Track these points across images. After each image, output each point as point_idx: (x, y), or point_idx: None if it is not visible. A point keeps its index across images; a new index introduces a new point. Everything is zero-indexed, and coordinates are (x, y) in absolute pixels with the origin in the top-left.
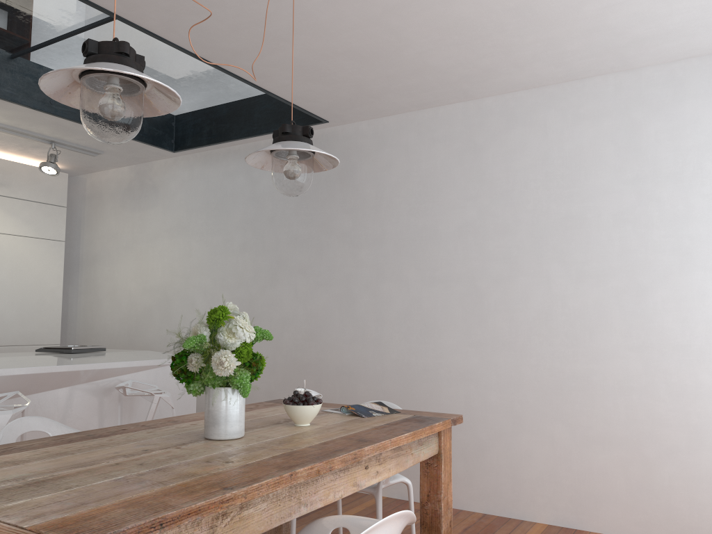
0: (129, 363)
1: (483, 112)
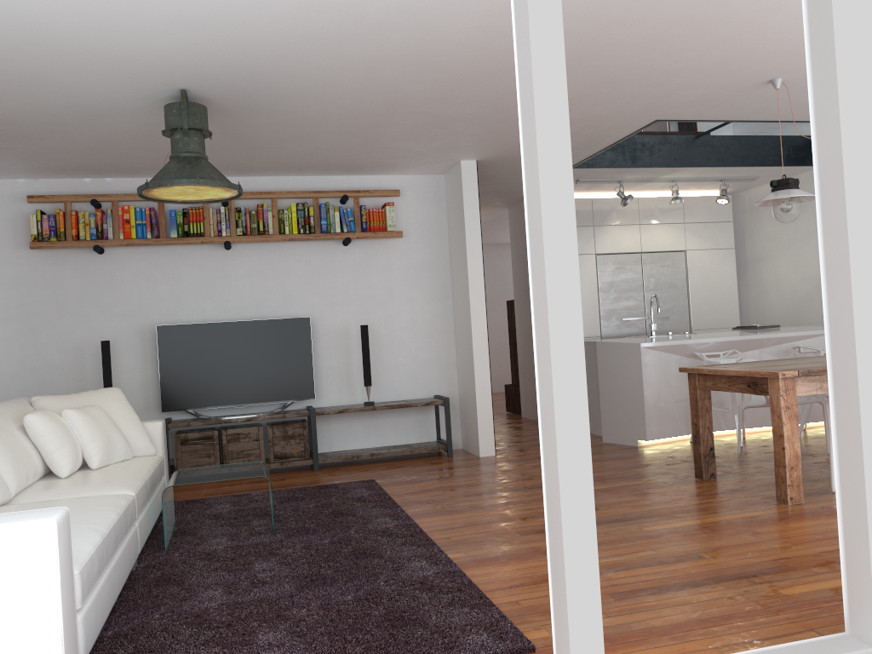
0: (799, 333)
1: None
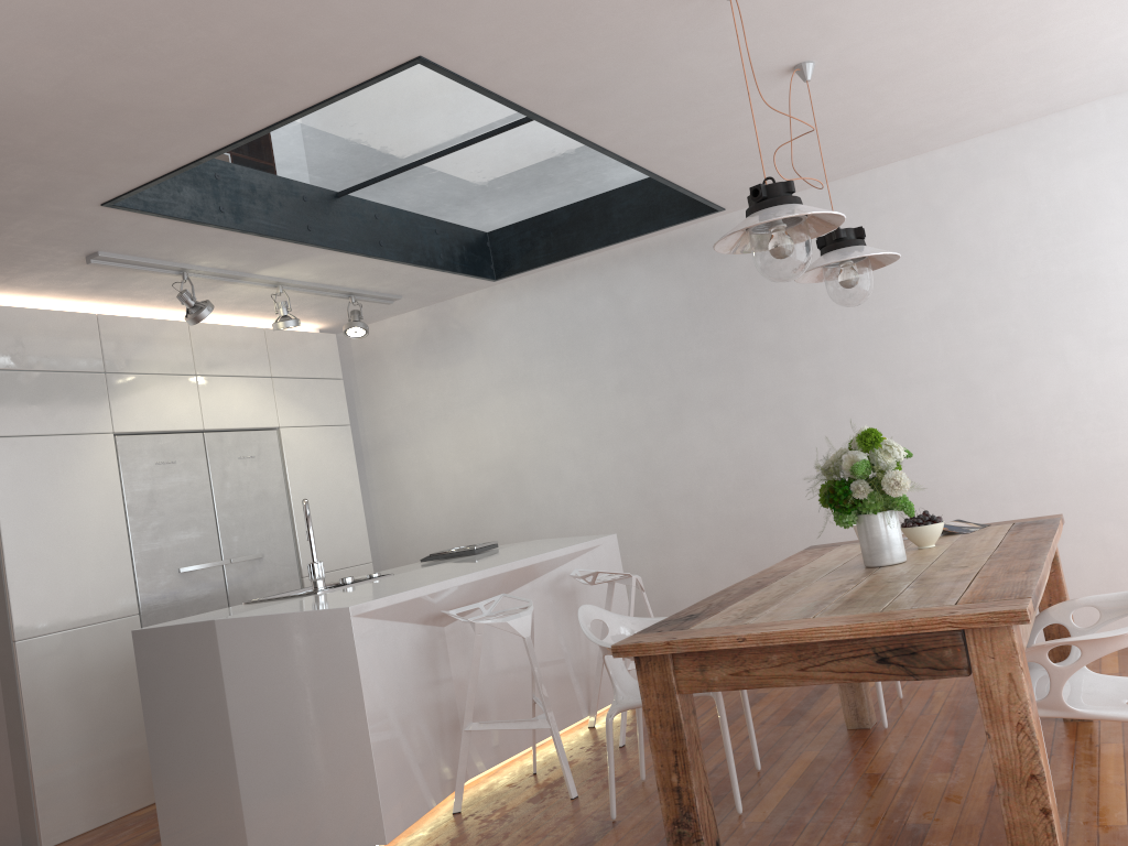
0: (566, 550)
1: (937, 168)
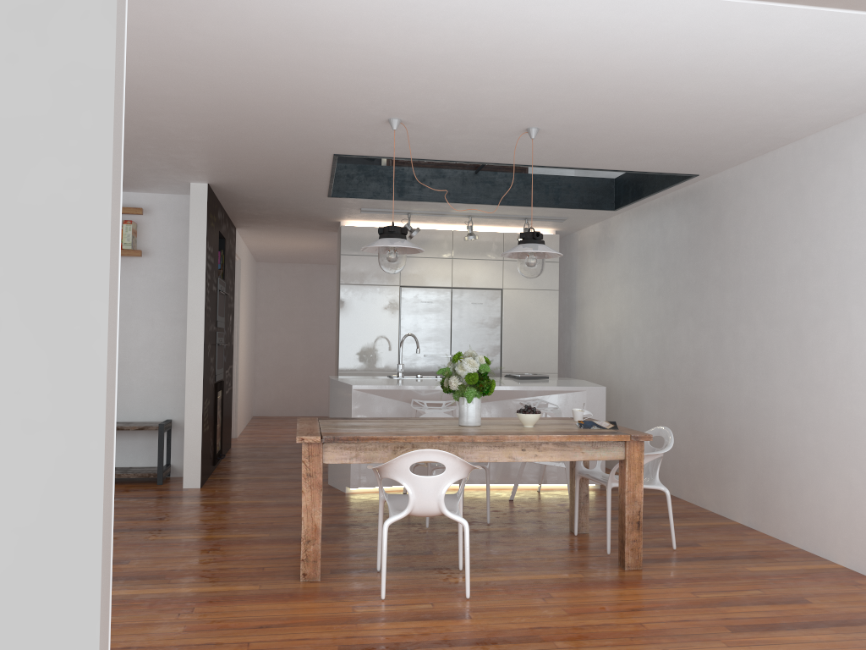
0: (541, 388)
1: (806, 152)
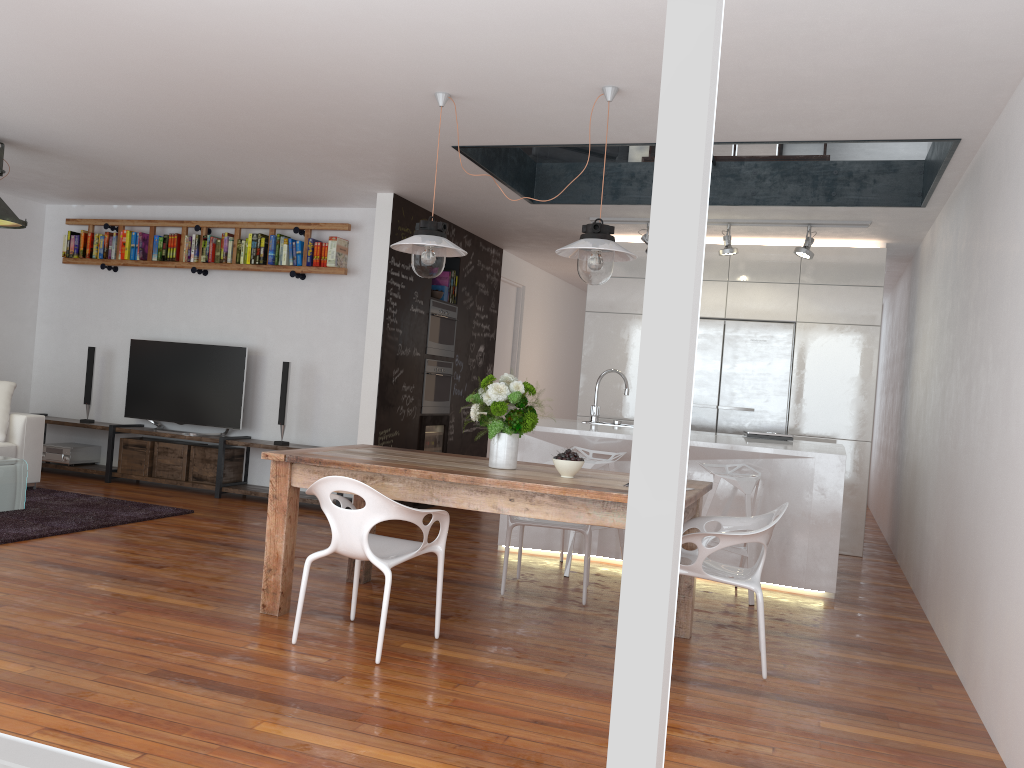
0: (748, 448)
1: None
